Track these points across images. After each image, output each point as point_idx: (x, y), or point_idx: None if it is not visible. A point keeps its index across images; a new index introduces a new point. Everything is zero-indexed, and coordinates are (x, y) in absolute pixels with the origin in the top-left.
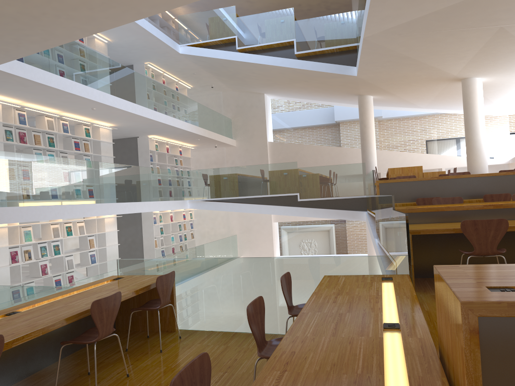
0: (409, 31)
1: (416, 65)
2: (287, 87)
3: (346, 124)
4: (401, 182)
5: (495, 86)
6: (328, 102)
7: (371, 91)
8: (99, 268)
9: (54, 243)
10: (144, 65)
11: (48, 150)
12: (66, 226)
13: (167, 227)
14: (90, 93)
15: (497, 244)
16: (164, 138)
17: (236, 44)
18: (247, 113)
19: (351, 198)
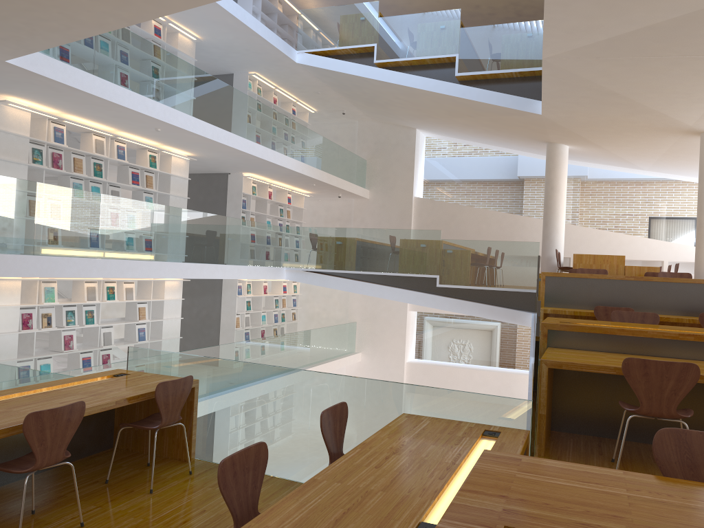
0: (611, 53)
1: (628, 105)
2: (446, 123)
3: (529, 182)
4: (579, 278)
5: None
6: (505, 149)
7: (565, 139)
8: (151, 348)
9: (86, 308)
10: (248, 75)
11: (93, 180)
12: (107, 287)
13: (257, 301)
14: (151, 108)
15: (677, 403)
16: (266, 179)
17: (374, 55)
18: (390, 154)
19: (514, 292)
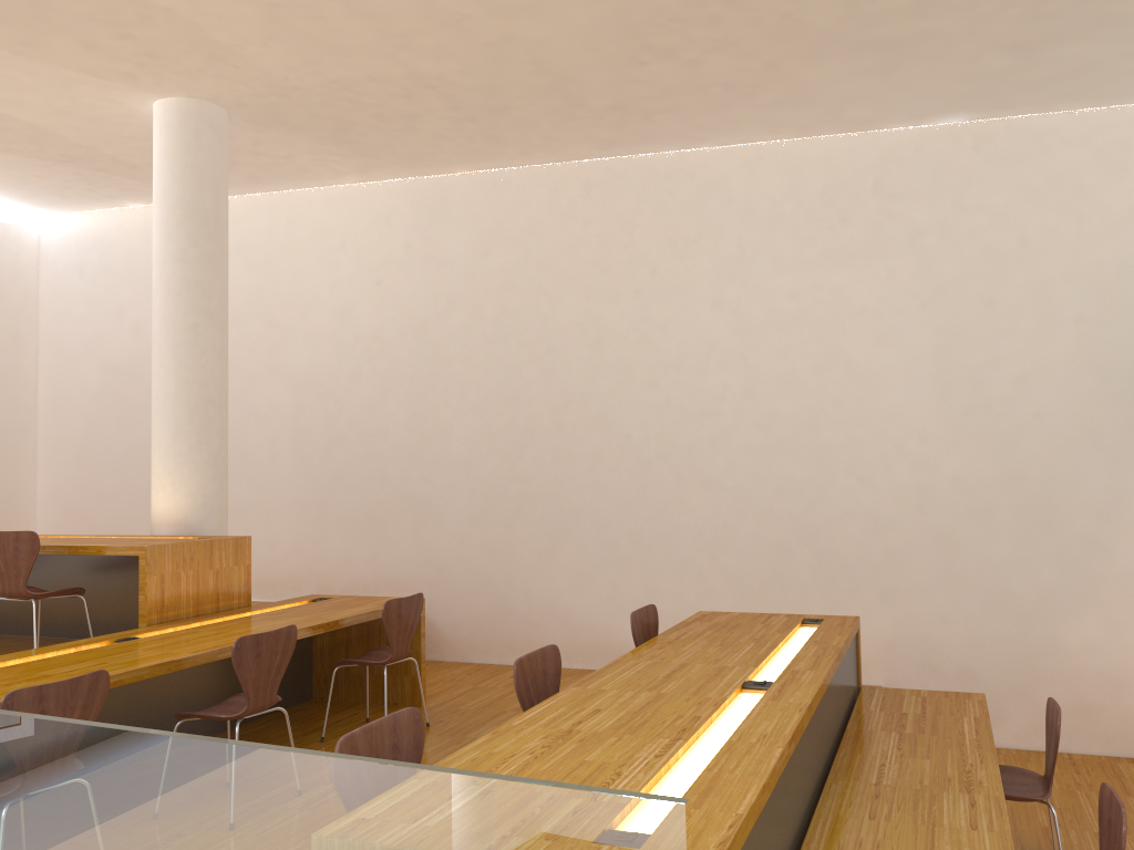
0: None
1: None
2: None
3: None
4: None
5: None
6: None
7: None
8: None
9: None
10: None
11: None
12: None
13: None
14: None
15: None
16: None
17: None
18: None
19: None
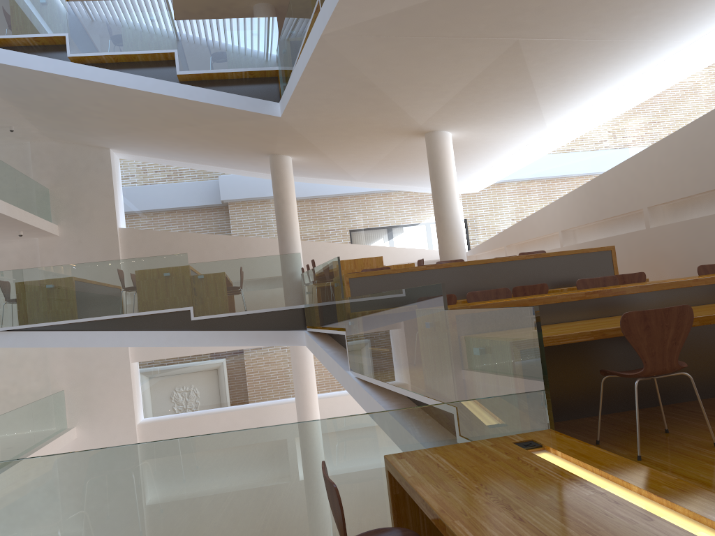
0: (394, 31)
1: (377, 101)
2: (156, 137)
3: (247, 201)
4: (383, 275)
5: (463, 146)
6: (217, 168)
7: (293, 148)
8: None
9: None
10: None
11: None
12: None
13: None
14: None
15: (678, 353)
16: None
17: (66, 47)
18: (80, 179)
19: (280, 311)
